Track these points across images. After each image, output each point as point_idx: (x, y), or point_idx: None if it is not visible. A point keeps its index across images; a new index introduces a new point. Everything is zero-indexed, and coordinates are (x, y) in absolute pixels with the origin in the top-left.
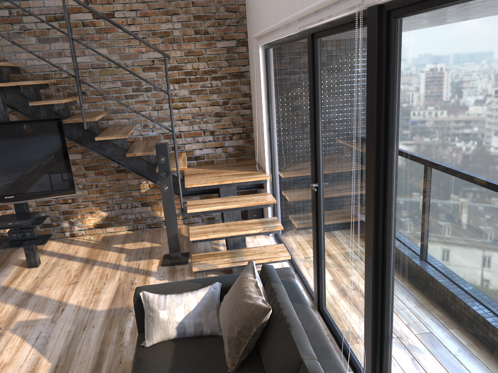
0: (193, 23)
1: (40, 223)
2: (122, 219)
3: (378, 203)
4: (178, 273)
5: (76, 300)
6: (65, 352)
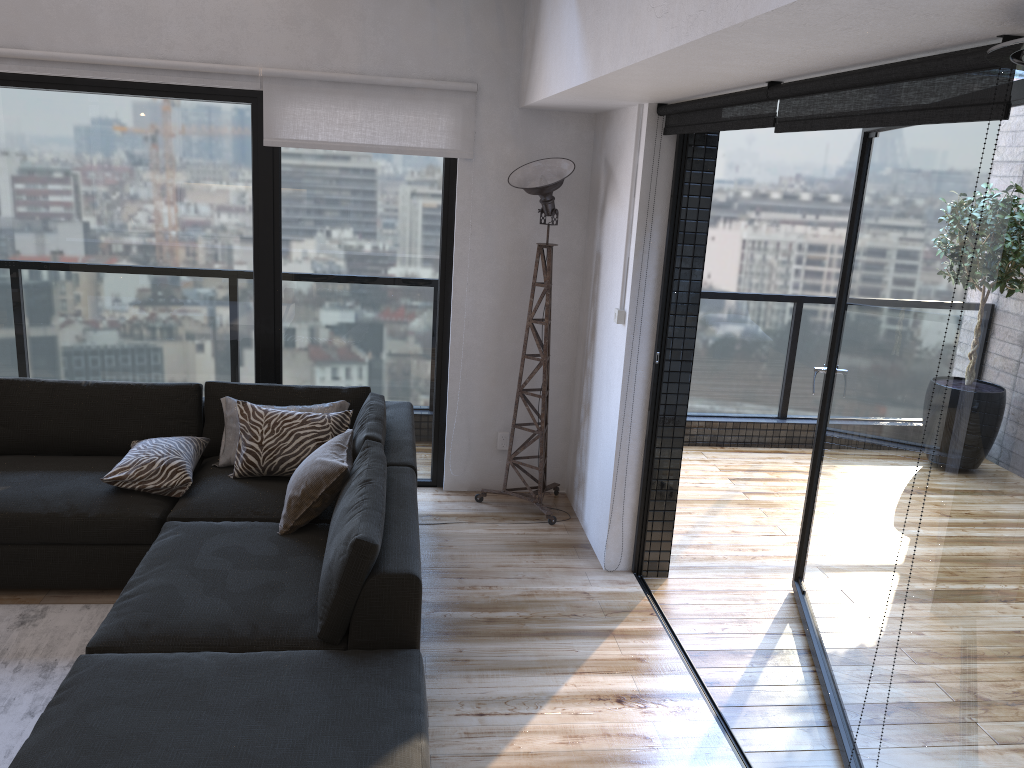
0: None
1: None
2: None
3: None
4: None
5: None
6: None
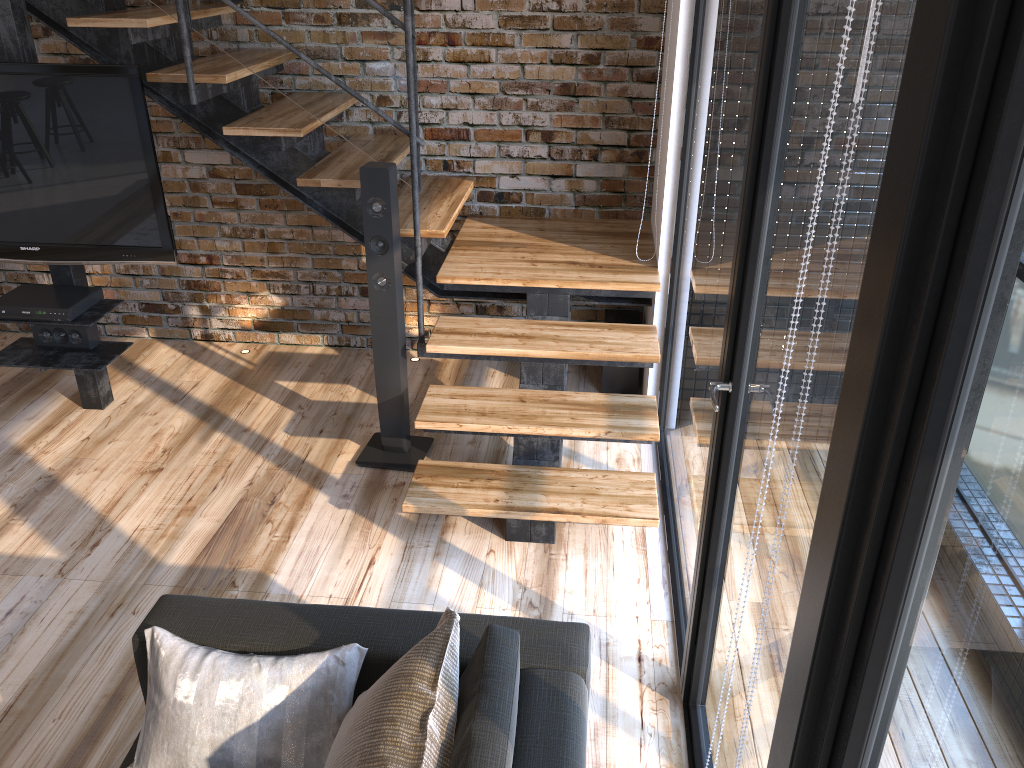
0: None
1: (93, 320)
2: (315, 319)
3: (837, 631)
4: (385, 496)
5: (134, 523)
6: (45, 672)
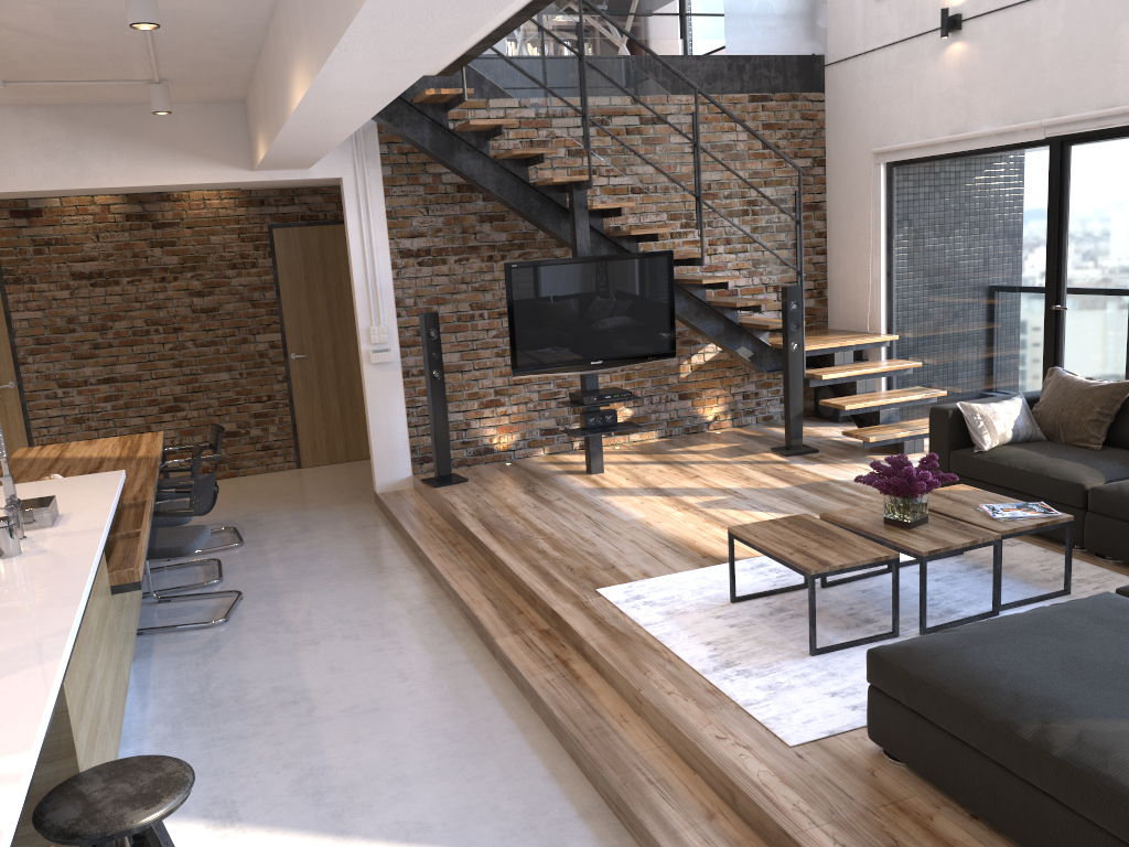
0: (761, 133)
1: (639, 397)
2: (652, 420)
3: None
4: (823, 459)
5: (734, 485)
6: (814, 510)
